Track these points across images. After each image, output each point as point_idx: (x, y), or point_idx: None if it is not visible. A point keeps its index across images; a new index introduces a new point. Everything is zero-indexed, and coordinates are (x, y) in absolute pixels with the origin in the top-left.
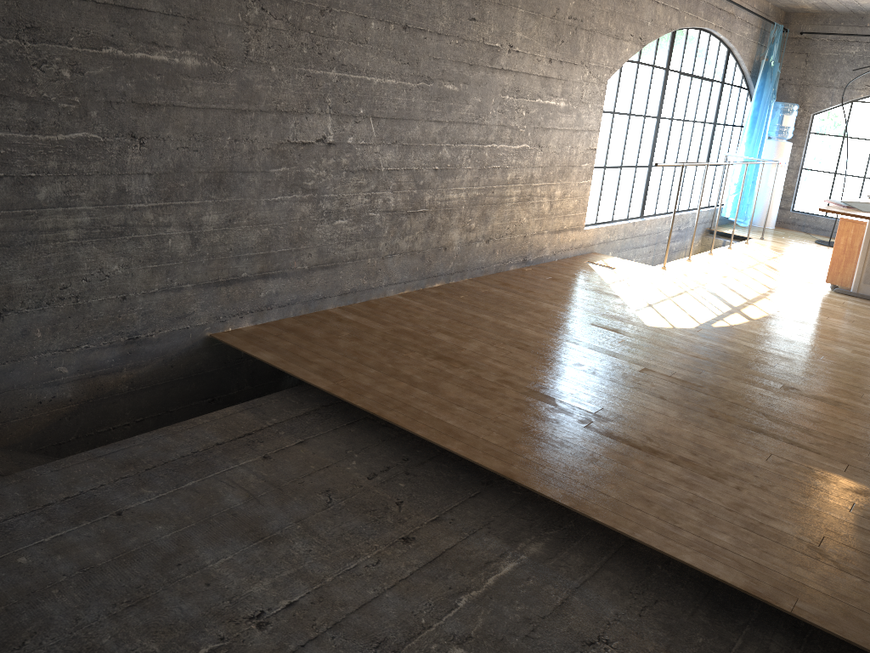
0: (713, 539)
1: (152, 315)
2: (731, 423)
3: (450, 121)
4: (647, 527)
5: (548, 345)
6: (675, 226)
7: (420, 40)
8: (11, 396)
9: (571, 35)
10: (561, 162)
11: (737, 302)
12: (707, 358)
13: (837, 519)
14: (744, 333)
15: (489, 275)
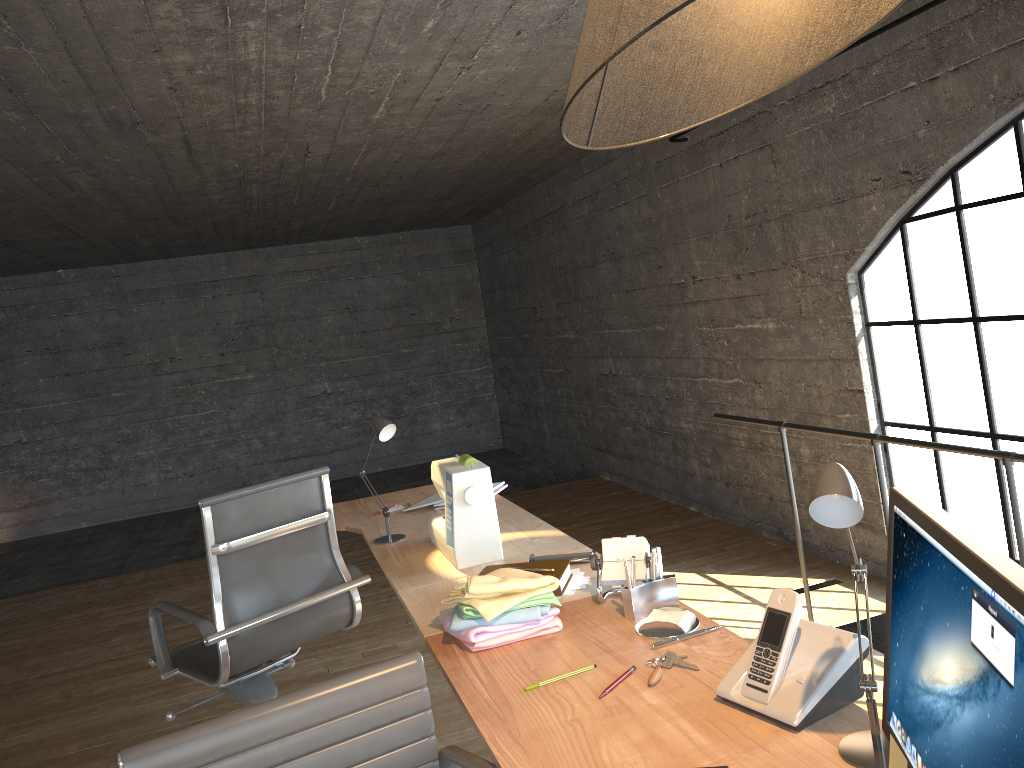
0: None
1: (584, 455)
2: None
3: (666, 356)
4: None
5: None
6: None
7: (635, 297)
8: (566, 472)
9: (755, 236)
10: (795, 406)
11: None
12: None
13: None
14: None
15: (737, 526)
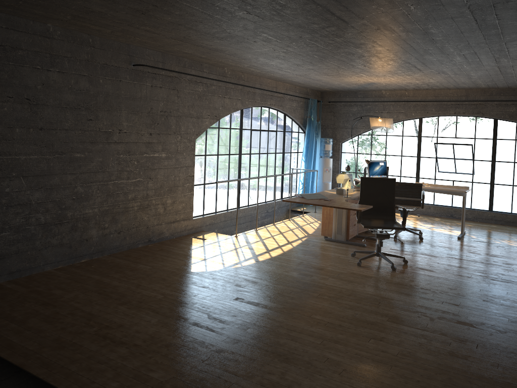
0: (108, 385)
1: None
2: (184, 322)
3: (81, 172)
4: (76, 384)
5: (118, 289)
6: (264, 210)
7: (53, 134)
8: None
9: (164, 120)
10: (168, 185)
11: (260, 252)
12: (207, 287)
13: (190, 367)
14: (245, 270)
15: (123, 251)
